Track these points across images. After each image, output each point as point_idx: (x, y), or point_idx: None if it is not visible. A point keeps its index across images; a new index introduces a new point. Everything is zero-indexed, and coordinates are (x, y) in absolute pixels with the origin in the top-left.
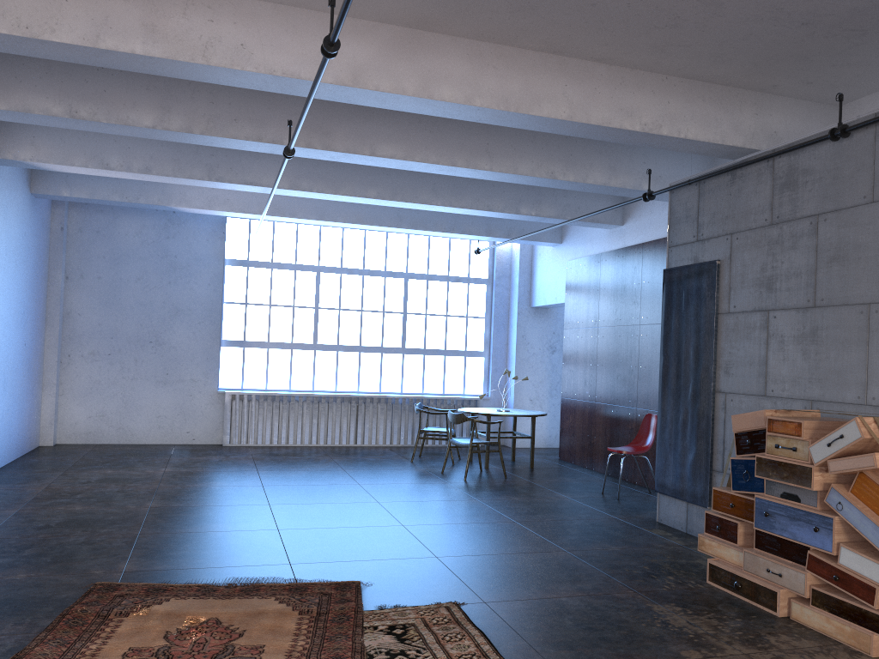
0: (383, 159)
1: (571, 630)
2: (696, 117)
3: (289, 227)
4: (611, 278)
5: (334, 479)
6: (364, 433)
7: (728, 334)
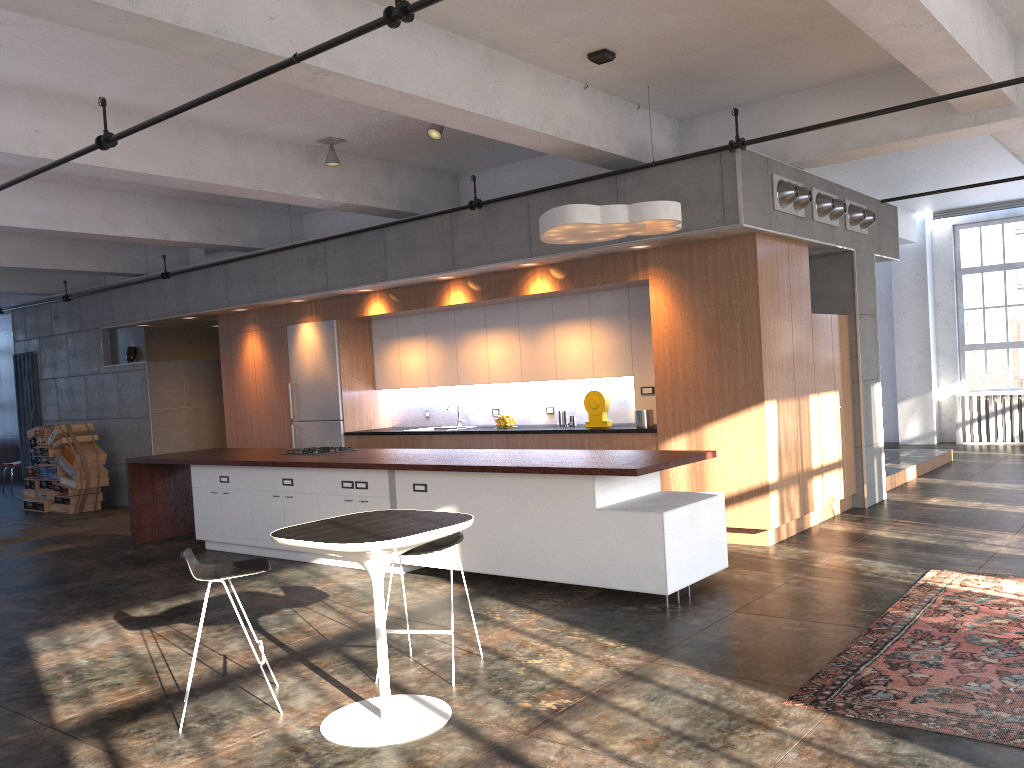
0: None
1: None
2: (7, 280)
3: None
4: (6, 350)
5: None
6: None
7: (43, 390)
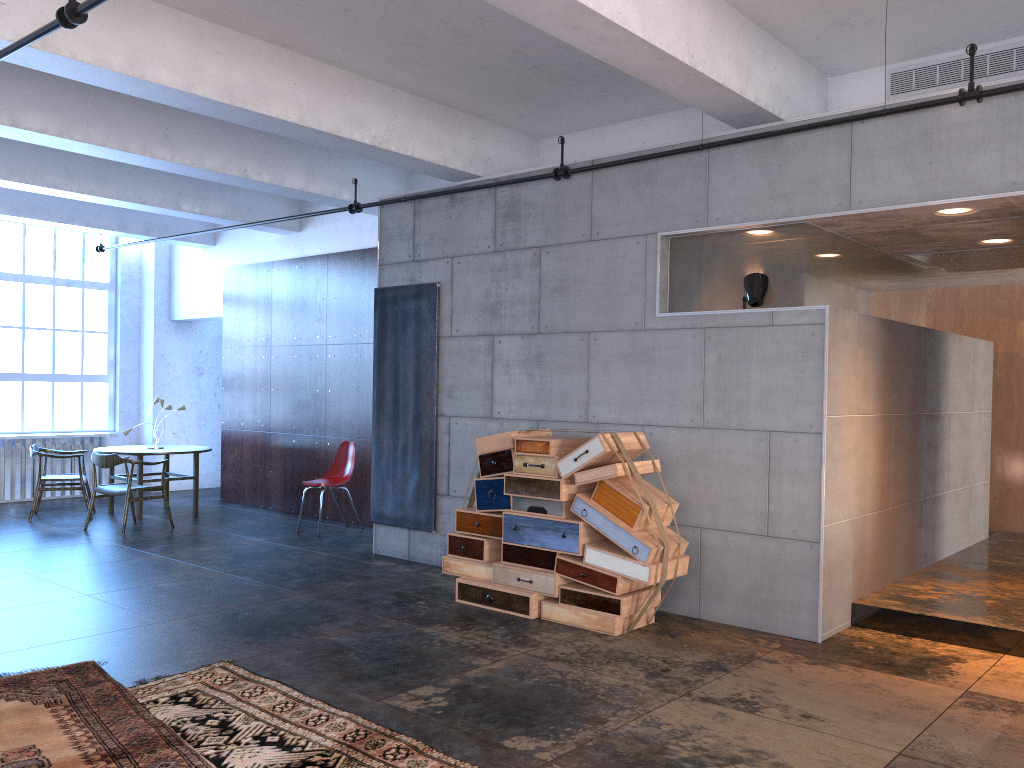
0: (28, 132)
1: (362, 663)
2: (421, 136)
3: None
4: (287, 291)
5: None
6: None
7: (451, 357)
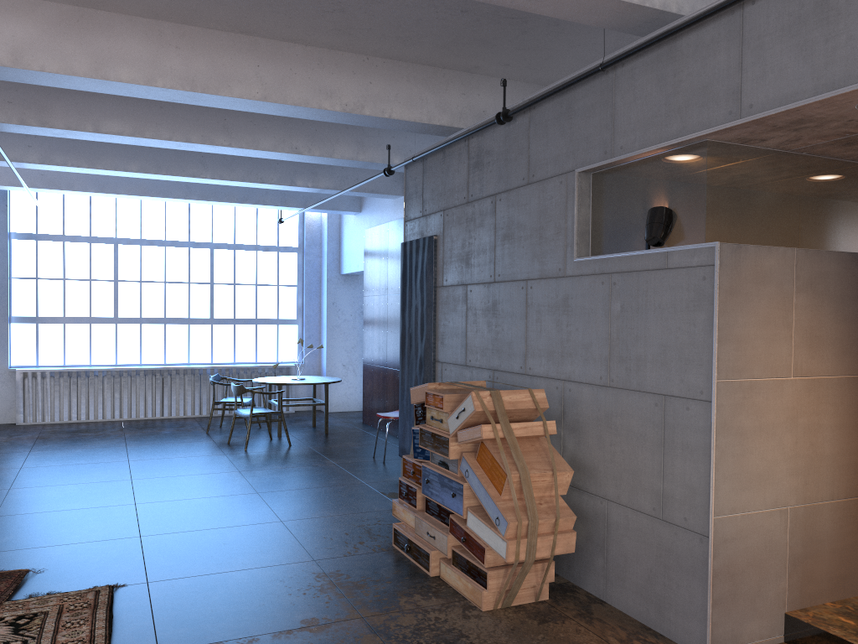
0: (110, 135)
1: (211, 605)
2: (401, 98)
3: (81, 199)
4: (396, 247)
5: (106, 456)
6: (171, 405)
7: (443, 306)
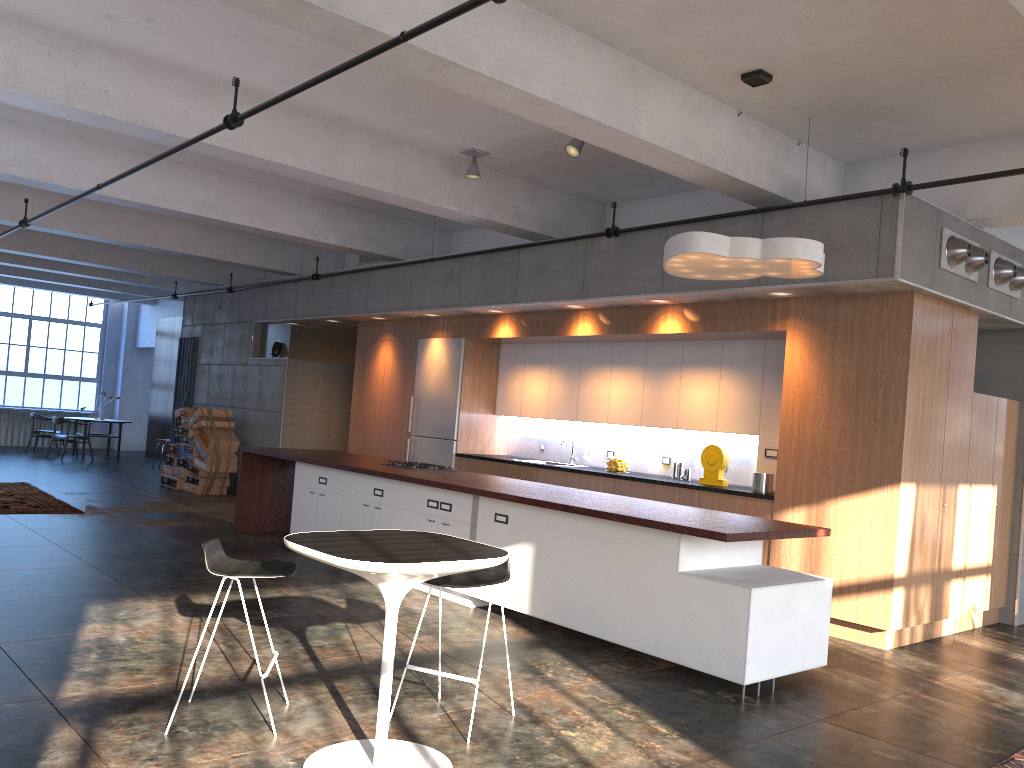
0: (5, 263)
1: (76, 488)
2: (183, 267)
3: None
4: (179, 334)
5: None
6: None
7: (198, 374)
